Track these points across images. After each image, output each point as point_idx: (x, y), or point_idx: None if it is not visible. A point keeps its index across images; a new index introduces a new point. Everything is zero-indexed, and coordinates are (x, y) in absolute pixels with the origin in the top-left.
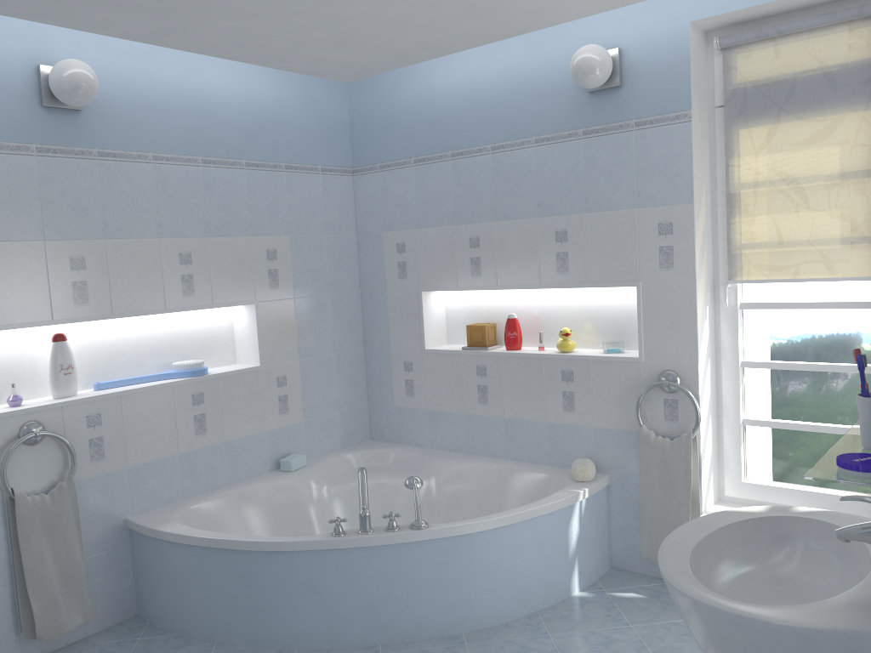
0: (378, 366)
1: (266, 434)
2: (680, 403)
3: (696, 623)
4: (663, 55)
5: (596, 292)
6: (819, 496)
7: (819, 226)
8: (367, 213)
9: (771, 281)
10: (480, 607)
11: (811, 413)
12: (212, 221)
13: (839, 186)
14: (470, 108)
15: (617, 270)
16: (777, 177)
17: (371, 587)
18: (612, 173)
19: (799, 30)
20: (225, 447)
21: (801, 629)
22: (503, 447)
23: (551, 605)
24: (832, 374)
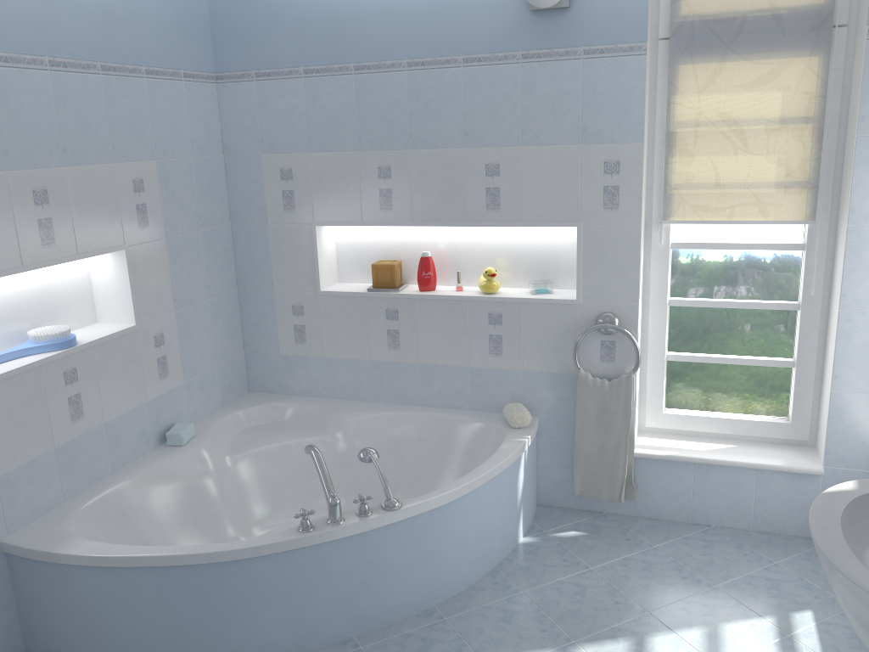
0: (257, 310)
1: (147, 405)
2: (618, 344)
3: None
4: None
5: (519, 228)
6: (735, 423)
7: (756, 170)
8: (239, 131)
9: (705, 222)
10: (450, 576)
11: (732, 347)
12: (68, 145)
13: (778, 132)
14: (380, 13)
15: (555, 209)
16: (718, 118)
17: (345, 579)
18: (555, 104)
19: None
20: (106, 430)
21: None
22: (417, 394)
23: (505, 557)
24: (754, 311)
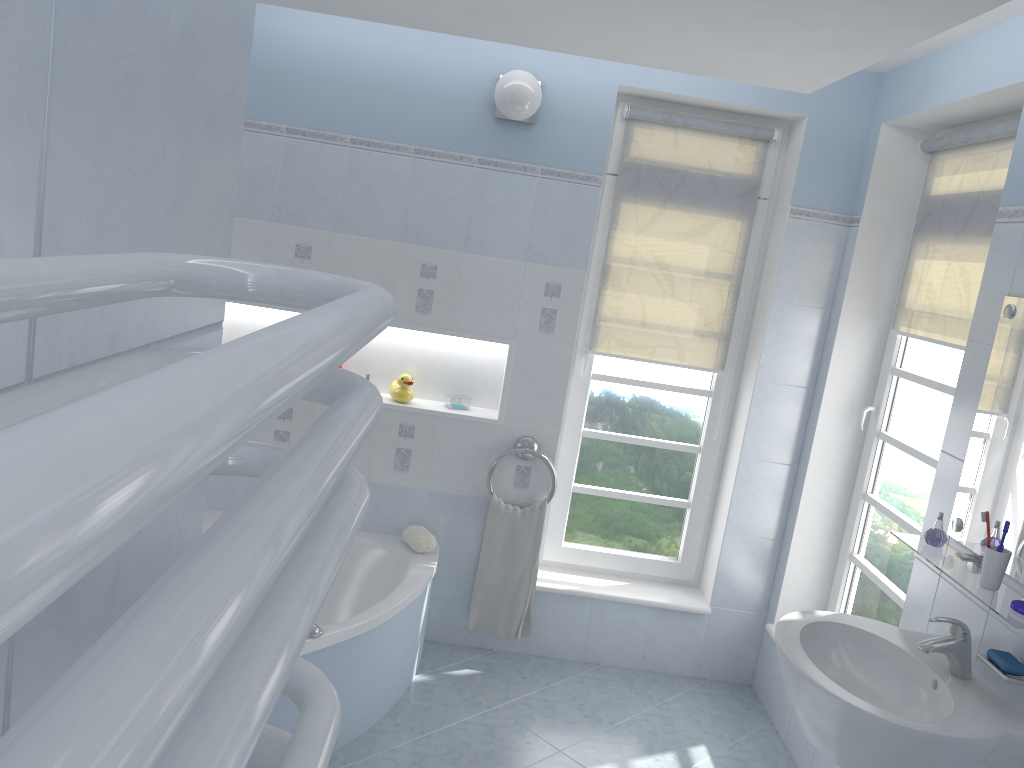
0: None
1: None
2: (534, 471)
3: (879, 741)
4: (586, 109)
5: (440, 336)
6: (629, 560)
7: (679, 315)
8: None
9: (628, 357)
10: (355, 716)
11: (636, 484)
12: None
13: (702, 283)
14: (328, 79)
15: (490, 323)
16: (652, 260)
17: None
18: (505, 216)
19: (701, 128)
20: None
21: (982, 739)
22: None
23: (401, 697)
24: (660, 450)
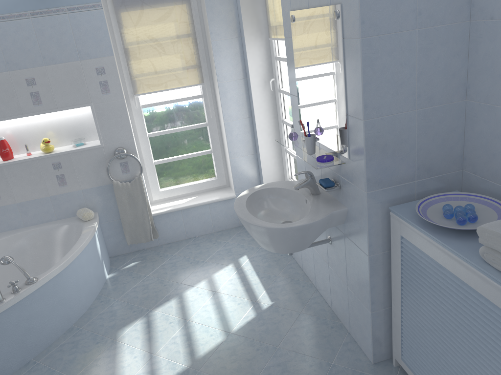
0: None
1: None
2: (129, 162)
3: (279, 237)
4: None
5: (56, 112)
6: (194, 186)
7: (172, 62)
8: None
9: (155, 92)
10: (76, 307)
11: (183, 150)
12: None
13: (177, 42)
14: None
15: (75, 98)
16: (148, 38)
17: (16, 330)
18: (59, 39)
19: None
20: None
21: (319, 220)
22: (21, 221)
23: (102, 288)
24: (189, 131)
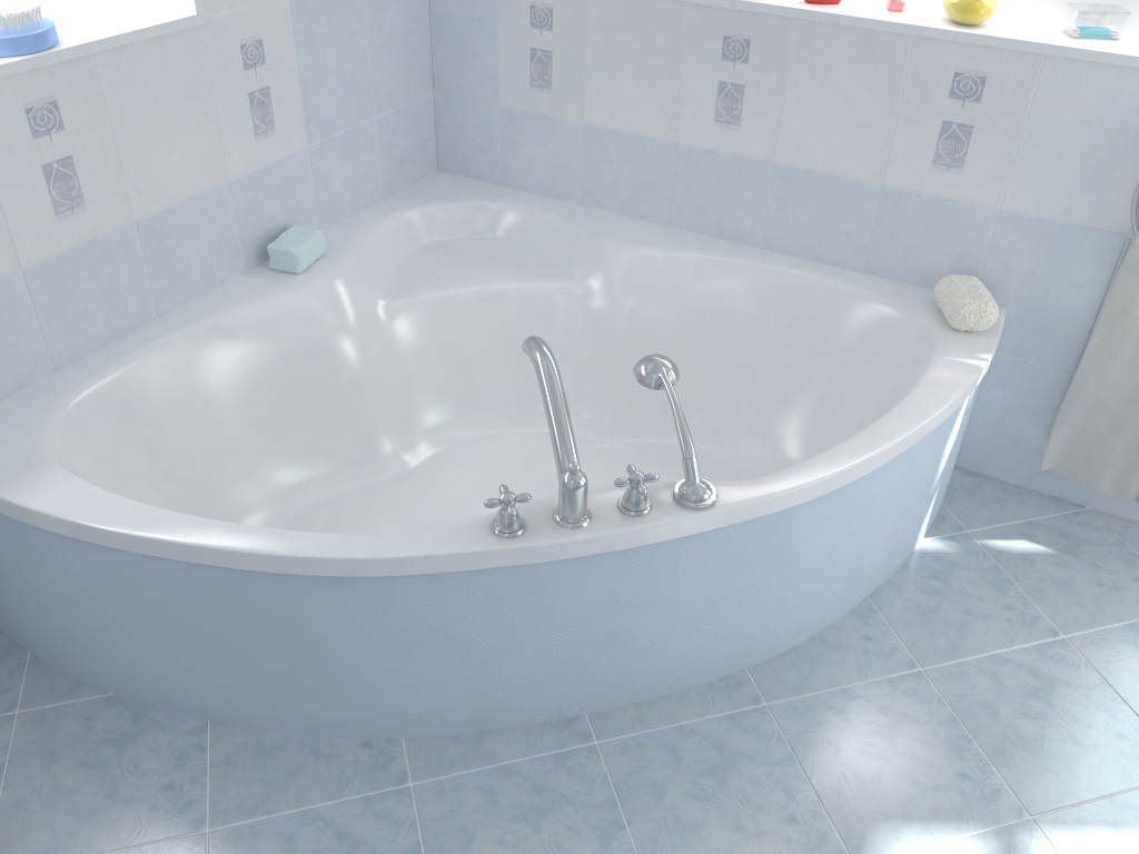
0: (461, 10)
1: (230, 188)
2: None
3: None
4: None
5: None
6: None
7: None
8: None
9: None
10: (785, 622)
11: None
12: None
13: None
14: None
15: None
16: None
17: (579, 625)
18: None
19: None
20: (139, 235)
21: None
22: (758, 225)
23: (888, 580)
24: None
